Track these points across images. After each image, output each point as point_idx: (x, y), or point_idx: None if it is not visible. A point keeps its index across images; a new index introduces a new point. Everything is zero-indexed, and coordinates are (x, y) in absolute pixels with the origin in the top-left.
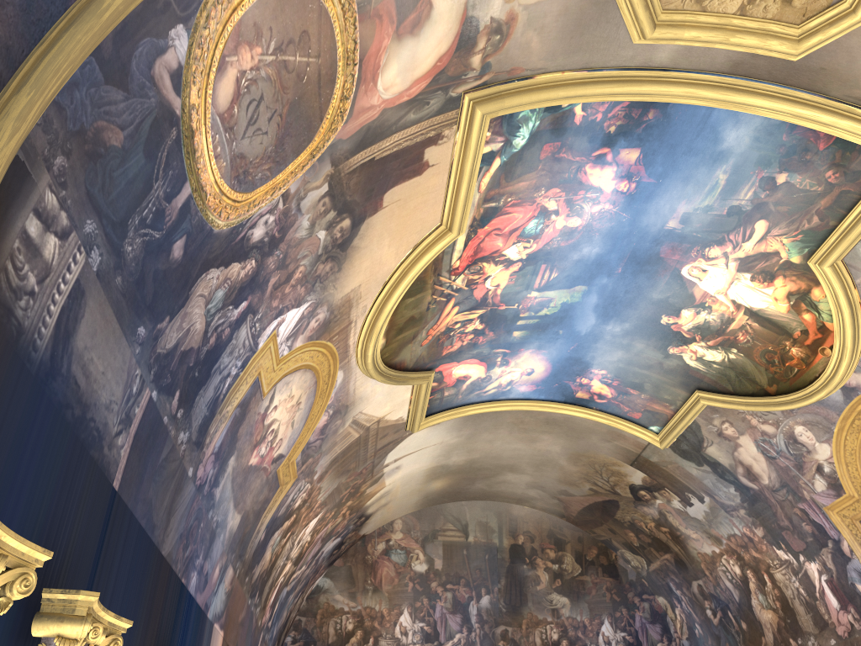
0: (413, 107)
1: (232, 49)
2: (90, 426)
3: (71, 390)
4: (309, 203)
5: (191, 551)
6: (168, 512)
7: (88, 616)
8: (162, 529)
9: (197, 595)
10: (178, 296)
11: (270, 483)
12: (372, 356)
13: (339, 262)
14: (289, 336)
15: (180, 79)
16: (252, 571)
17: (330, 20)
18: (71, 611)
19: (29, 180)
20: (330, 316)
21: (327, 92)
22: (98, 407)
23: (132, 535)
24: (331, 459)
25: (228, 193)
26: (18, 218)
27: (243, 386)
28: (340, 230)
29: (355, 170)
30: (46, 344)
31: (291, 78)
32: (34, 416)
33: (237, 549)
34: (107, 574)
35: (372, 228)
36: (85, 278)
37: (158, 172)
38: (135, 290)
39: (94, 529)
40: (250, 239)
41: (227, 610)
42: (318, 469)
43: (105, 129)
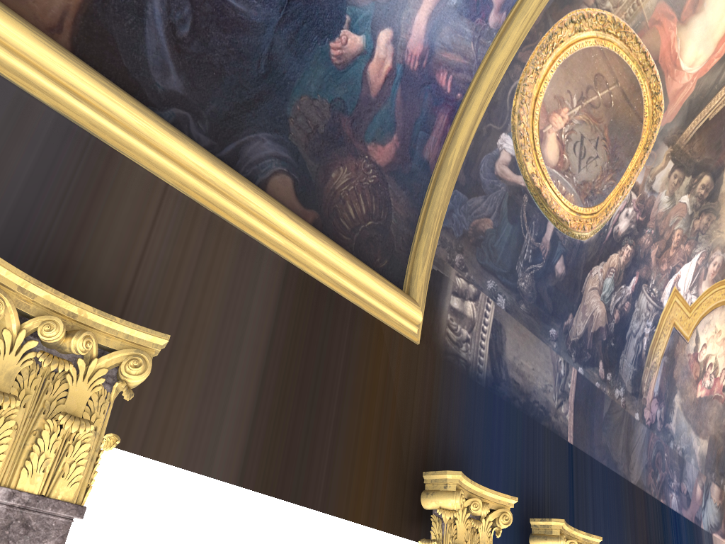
0: None
1: (545, 122)
2: (535, 406)
3: (513, 388)
4: (660, 182)
5: (661, 477)
6: (626, 451)
7: (561, 535)
8: (625, 464)
9: (682, 511)
10: (573, 297)
11: None
12: None
13: (714, 211)
14: (691, 286)
15: (515, 164)
16: None
17: (614, 53)
18: (550, 532)
19: (444, 278)
20: None
21: (636, 99)
22: (537, 392)
23: (597, 473)
24: None
25: (584, 212)
26: (444, 302)
27: (662, 339)
28: (702, 187)
29: (693, 137)
30: (486, 366)
31: (600, 110)
32: (493, 411)
33: (715, 469)
34: (583, 503)
35: None
36: (498, 316)
37: (524, 227)
38: (537, 307)
39: (562, 474)
40: (618, 232)
41: (724, 521)
42: None
43: (478, 223)
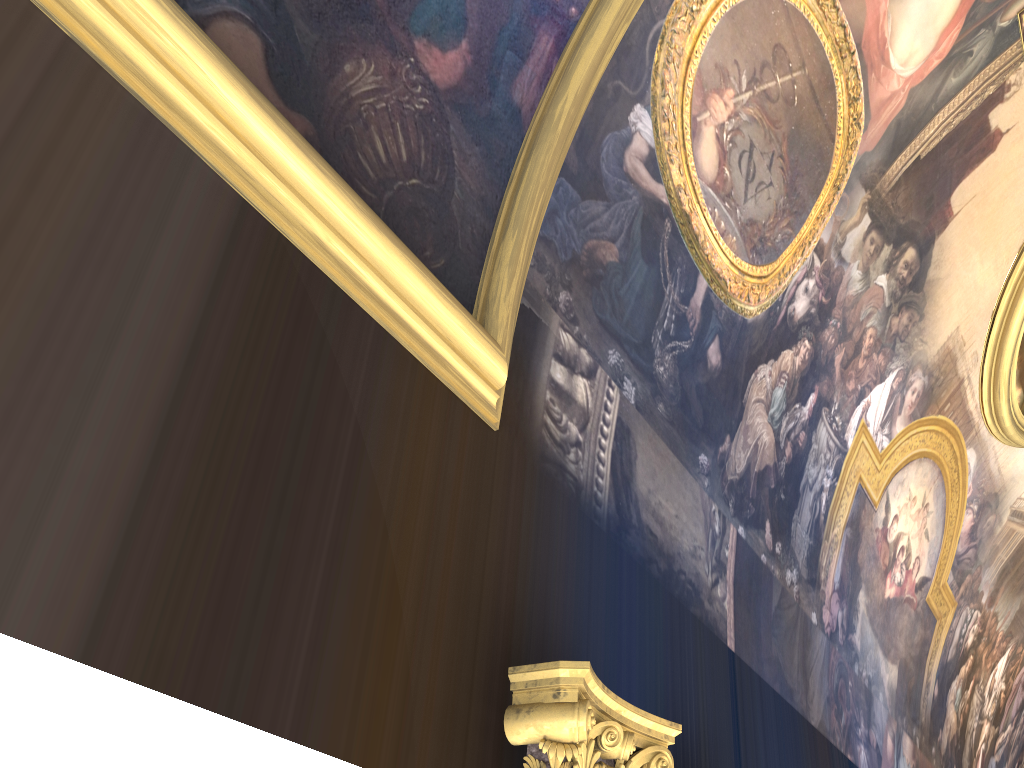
0: (950, 68)
1: (700, 105)
2: (681, 580)
3: (649, 542)
4: (852, 246)
5: (846, 718)
6: (802, 672)
7: None
8: (802, 693)
9: None
10: (731, 409)
11: (921, 618)
12: (1009, 416)
13: (917, 308)
14: (883, 421)
15: (655, 163)
16: (937, 739)
17: (803, 16)
18: None
19: (540, 325)
20: (929, 381)
21: (828, 103)
22: (683, 556)
23: (768, 704)
24: (998, 572)
25: (749, 271)
26: (541, 368)
27: (844, 499)
28: (905, 265)
29: (898, 183)
30: (608, 495)
31: (778, 107)
32: (619, 577)
33: (906, 711)
34: (753, 755)
35: (949, 247)
36: (625, 415)
37: (664, 274)
38: (682, 414)
39: (722, 700)
40: (794, 316)
41: None
42: (983, 589)
43: (596, 247)
